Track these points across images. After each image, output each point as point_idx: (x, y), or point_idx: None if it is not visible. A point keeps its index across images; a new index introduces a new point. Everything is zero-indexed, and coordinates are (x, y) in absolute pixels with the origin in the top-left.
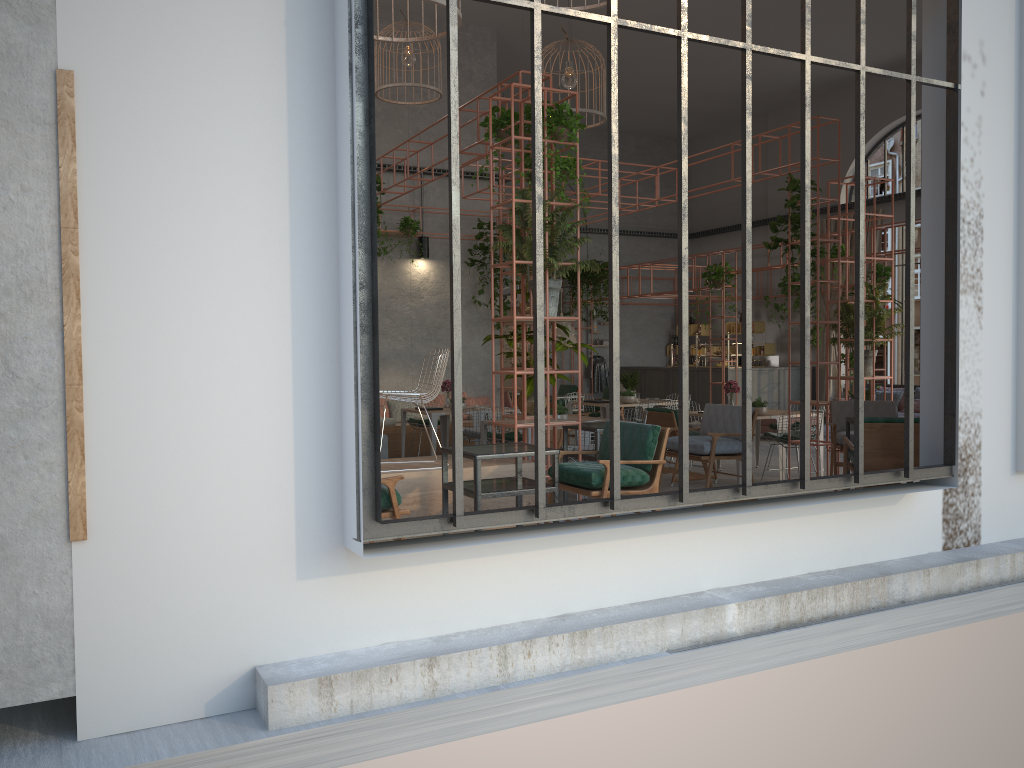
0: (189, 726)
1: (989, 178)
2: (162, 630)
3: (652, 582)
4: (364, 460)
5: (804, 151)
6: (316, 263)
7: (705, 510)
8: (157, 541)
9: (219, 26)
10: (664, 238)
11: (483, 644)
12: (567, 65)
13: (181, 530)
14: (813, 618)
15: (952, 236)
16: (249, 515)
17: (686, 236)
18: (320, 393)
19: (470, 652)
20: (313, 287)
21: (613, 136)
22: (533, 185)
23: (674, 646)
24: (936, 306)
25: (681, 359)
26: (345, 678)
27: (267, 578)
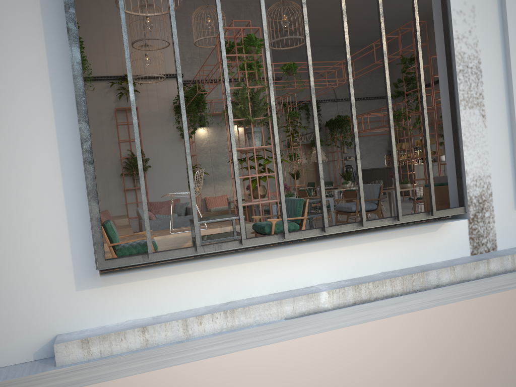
0: (23, 365)
1: (483, 40)
2: (7, 318)
3: (282, 282)
4: (96, 228)
5: (345, 40)
6: (70, 131)
7: (307, 242)
8: (0, 275)
9: (6, 19)
10: (380, 99)
11: (175, 319)
12: (283, 14)
13: (12, 269)
14: (377, 297)
15: (450, 76)
16: (47, 260)
17: (273, 95)
18: (79, 196)
19: (165, 323)
20: (70, 143)
21: (222, 46)
22: (177, 78)
23: (289, 316)
24: (449, 117)
25: (277, 161)
26: (96, 339)
27: (60, 290)
